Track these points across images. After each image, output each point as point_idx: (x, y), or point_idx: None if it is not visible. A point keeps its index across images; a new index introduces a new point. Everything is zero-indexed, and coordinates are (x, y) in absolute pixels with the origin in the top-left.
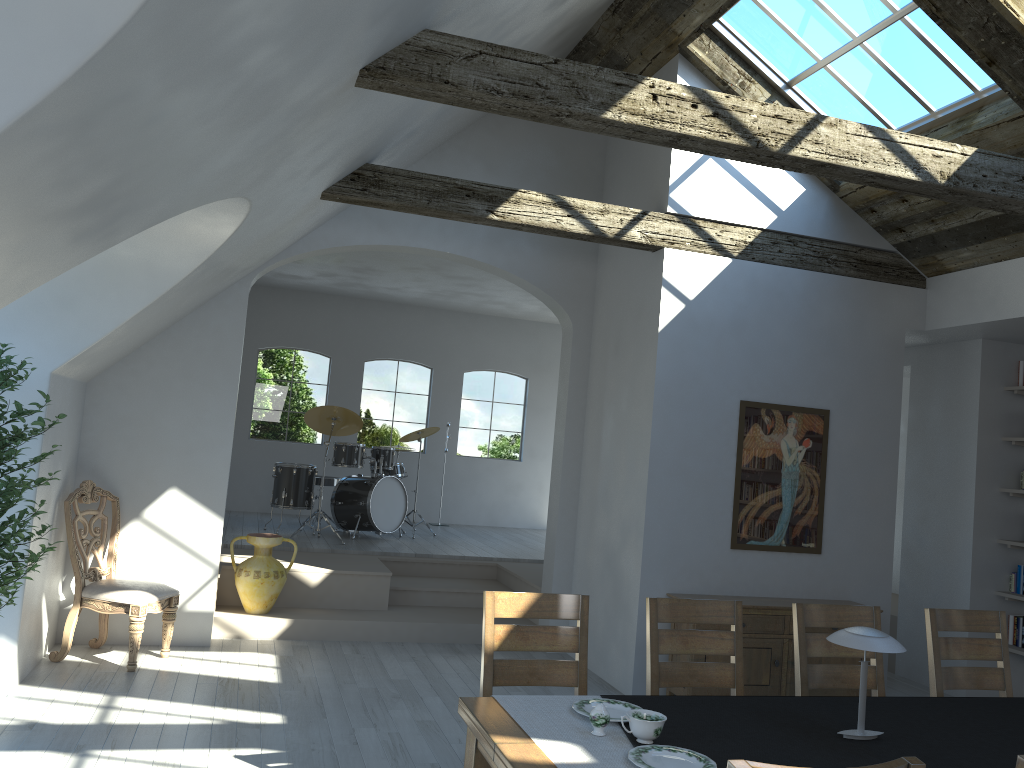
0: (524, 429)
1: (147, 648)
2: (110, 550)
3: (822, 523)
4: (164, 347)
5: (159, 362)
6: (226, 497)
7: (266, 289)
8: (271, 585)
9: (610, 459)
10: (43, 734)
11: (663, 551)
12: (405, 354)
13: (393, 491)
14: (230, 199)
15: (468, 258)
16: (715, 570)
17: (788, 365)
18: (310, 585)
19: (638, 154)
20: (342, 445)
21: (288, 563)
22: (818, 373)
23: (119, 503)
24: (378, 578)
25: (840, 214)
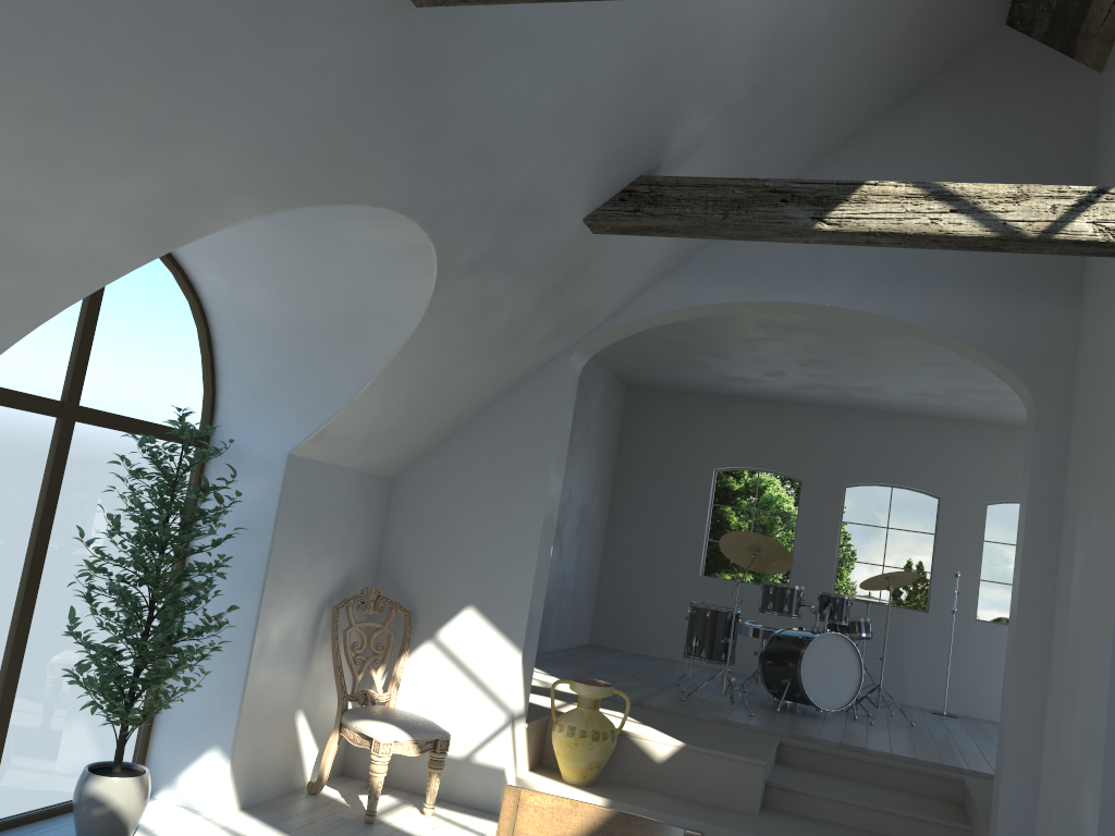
0: None
1: (424, 800)
2: (394, 672)
3: None
4: (472, 438)
5: (465, 456)
6: (531, 625)
7: (725, 399)
8: (588, 749)
9: (1077, 620)
10: None
11: None
12: (900, 478)
13: (840, 654)
14: (385, 218)
15: (859, 311)
16: None
17: None
18: (655, 759)
19: None
20: (770, 585)
21: (639, 726)
22: None
23: (414, 619)
24: (746, 766)
25: None
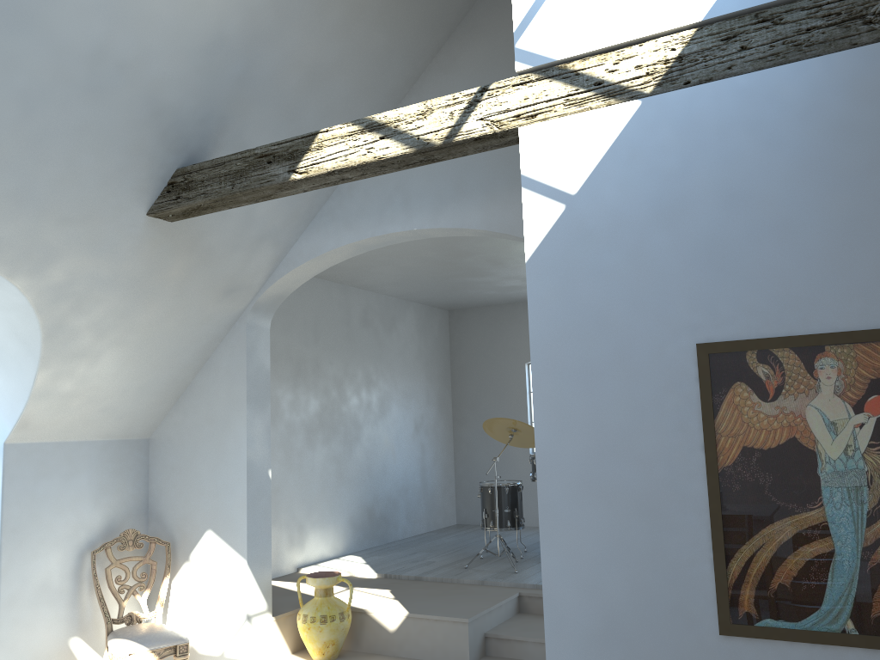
0: None
1: None
2: (159, 593)
3: None
4: (193, 396)
5: (191, 411)
6: (255, 538)
7: (524, 304)
8: (319, 631)
9: None
10: None
11: (582, 633)
12: None
13: None
14: None
15: (440, 228)
16: None
17: (798, 254)
18: (389, 629)
19: None
20: (534, 457)
21: (387, 601)
22: None
23: (175, 547)
24: (455, 625)
25: None
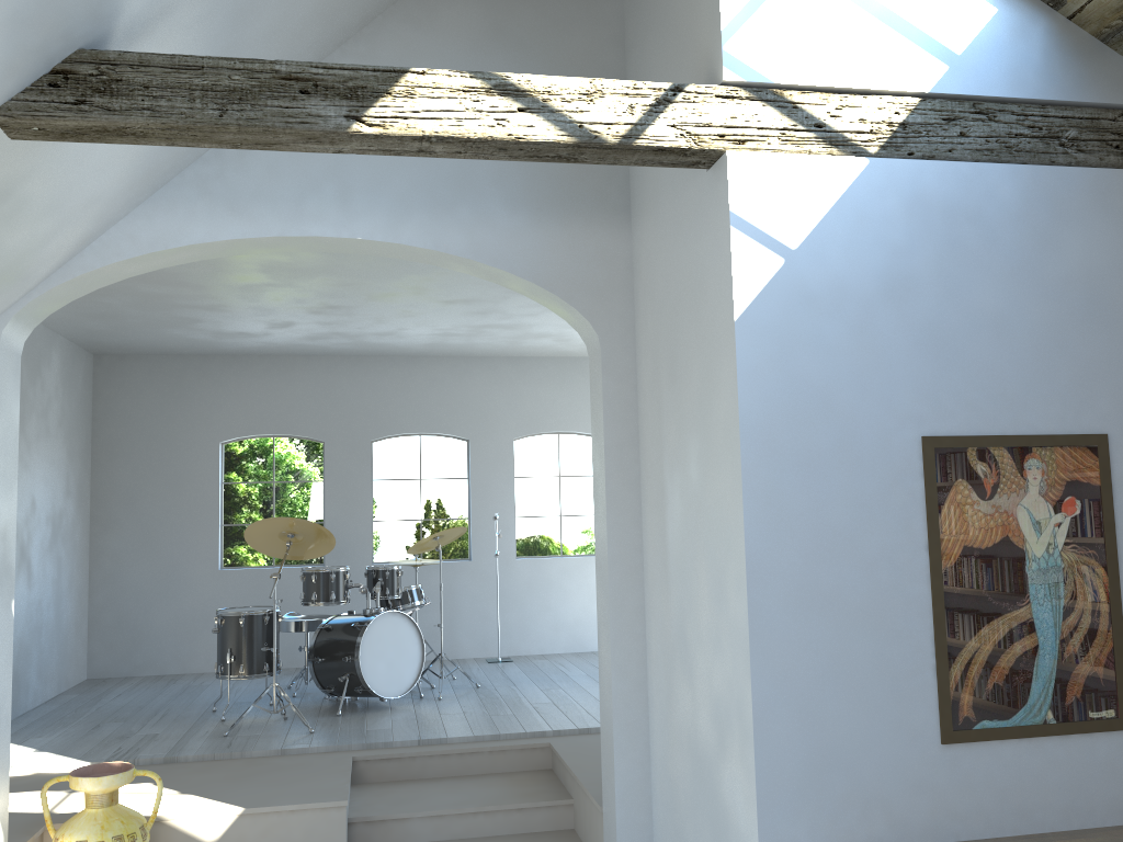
0: None
1: None
2: None
3: None
4: None
5: None
6: None
7: (223, 359)
8: None
9: (684, 576)
10: None
11: (800, 768)
12: (427, 425)
13: (398, 633)
14: None
15: (398, 245)
16: (915, 793)
17: (1010, 355)
18: (206, 839)
19: (668, 6)
20: (311, 573)
21: (177, 799)
22: (1074, 364)
23: None
24: (324, 813)
25: (1073, 49)
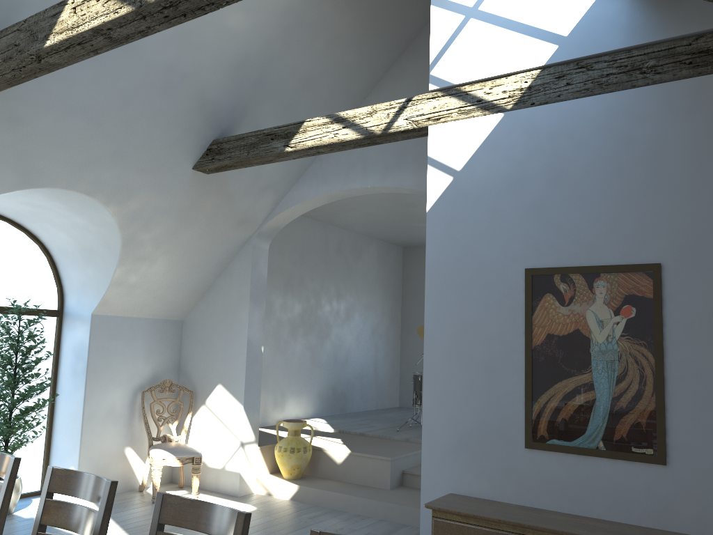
0: None
1: (203, 492)
2: (184, 424)
3: (663, 421)
4: (214, 293)
5: (212, 303)
6: (249, 391)
7: None
8: (289, 458)
9: None
10: (17, 524)
11: (444, 445)
12: None
13: None
14: (57, 191)
15: (386, 187)
16: (507, 473)
17: (589, 216)
18: (336, 462)
19: None
20: None
21: (337, 444)
22: (637, 217)
23: (196, 394)
24: (381, 461)
25: (653, 7)
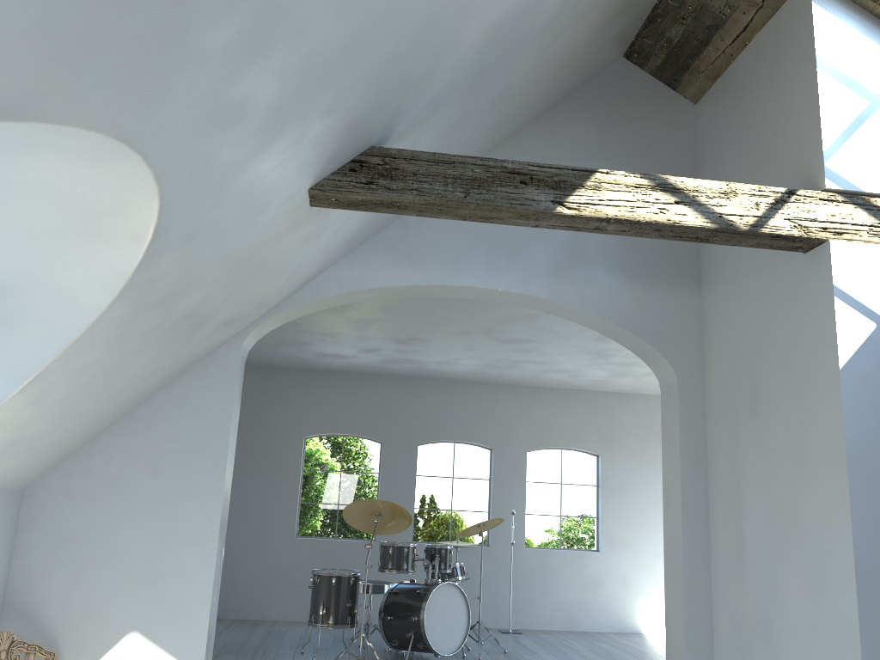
0: (599, 513)
1: None
2: None
3: None
4: (127, 435)
5: (120, 455)
6: (208, 644)
7: (312, 373)
8: None
9: (767, 572)
10: None
11: None
12: (461, 435)
13: (452, 601)
14: (109, 157)
15: (527, 296)
16: None
17: None
18: None
19: (753, 132)
20: (389, 546)
21: None
22: None
23: (57, 659)
24: None
25: None
